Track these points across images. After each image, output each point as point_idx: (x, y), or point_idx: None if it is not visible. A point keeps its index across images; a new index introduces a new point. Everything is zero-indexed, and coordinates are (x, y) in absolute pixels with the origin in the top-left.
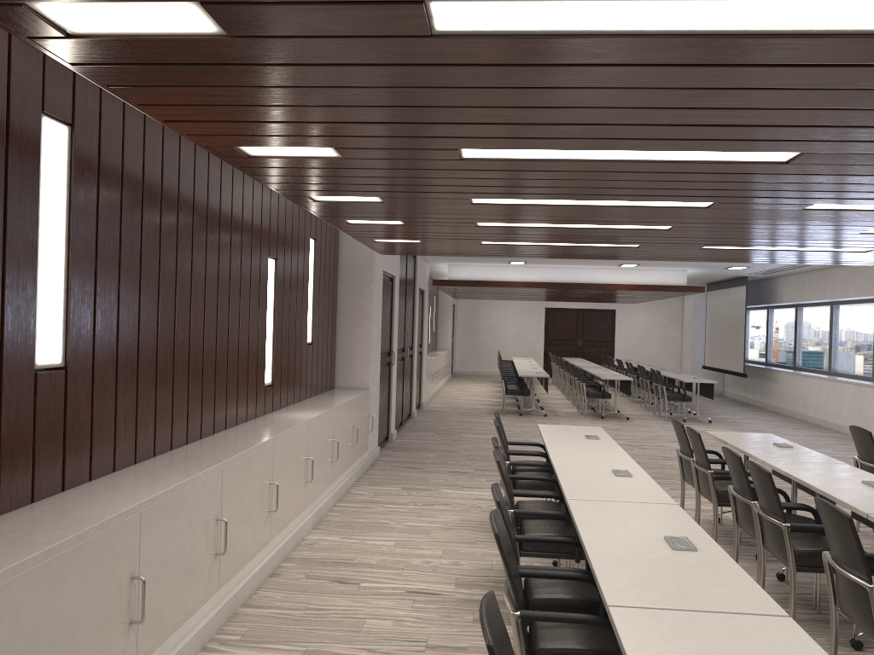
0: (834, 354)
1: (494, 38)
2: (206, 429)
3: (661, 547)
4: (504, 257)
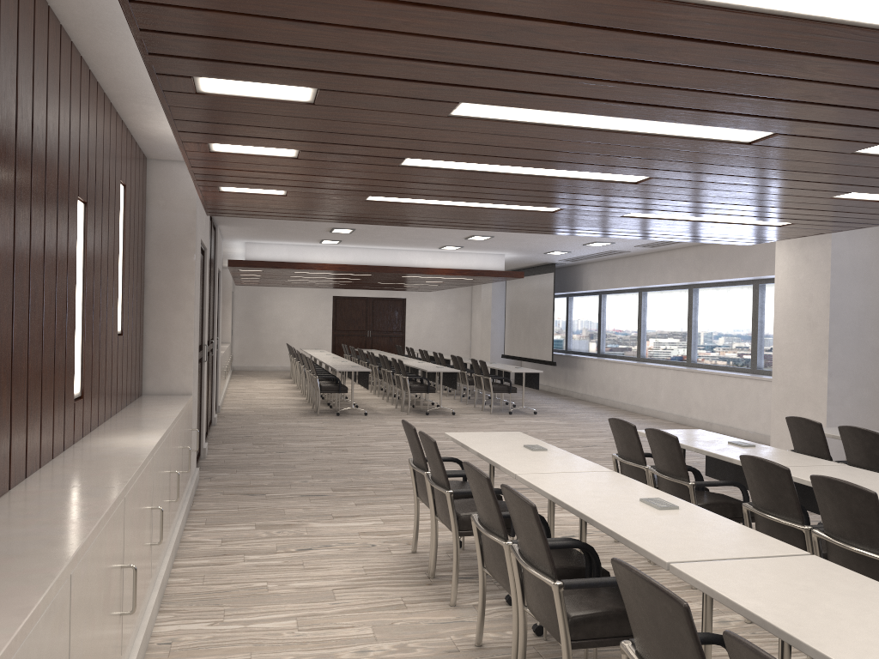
0: (643, 340)
1: None
2: None
3: None
4: (320, 235)
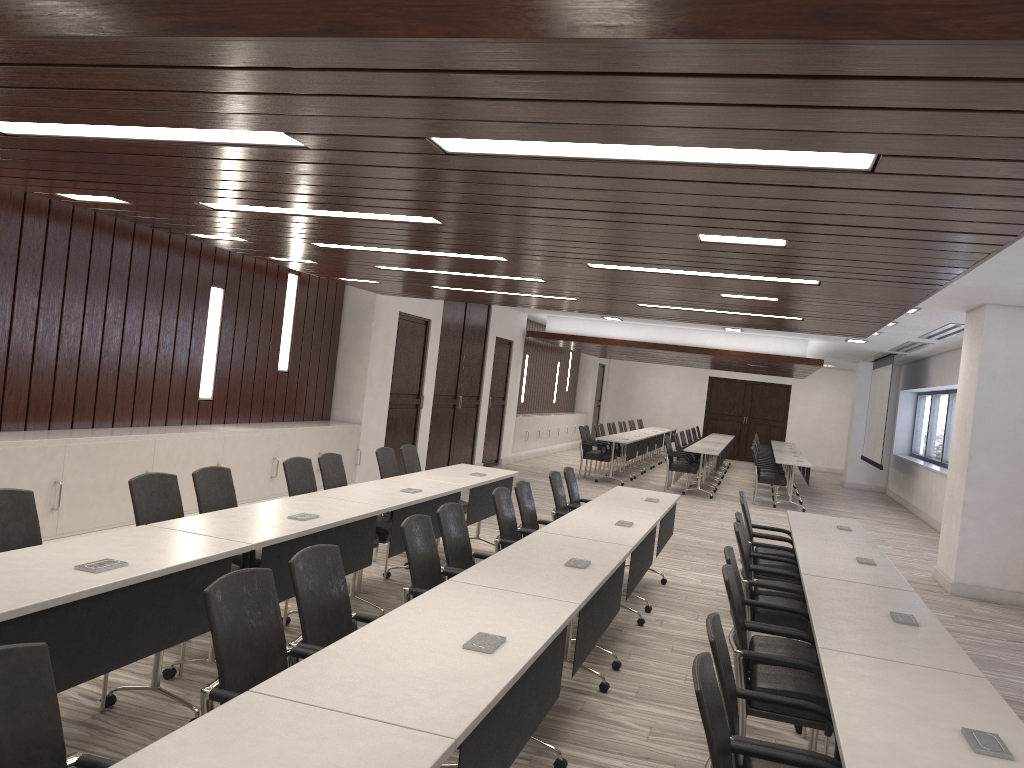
0: None
1: (40, 138)
2: (102, 422)
3: (282, 516)
4: None
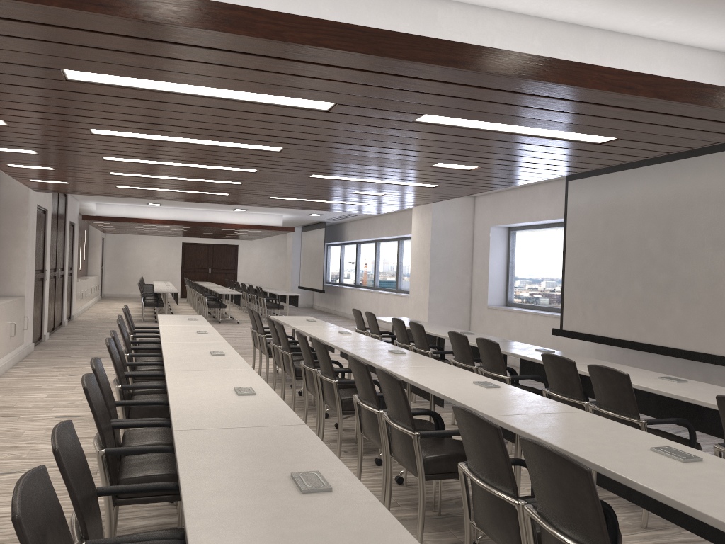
0: (377, 275)
1: (100, 85)
2: None
3: (206, 355)
4: (143, 200)
